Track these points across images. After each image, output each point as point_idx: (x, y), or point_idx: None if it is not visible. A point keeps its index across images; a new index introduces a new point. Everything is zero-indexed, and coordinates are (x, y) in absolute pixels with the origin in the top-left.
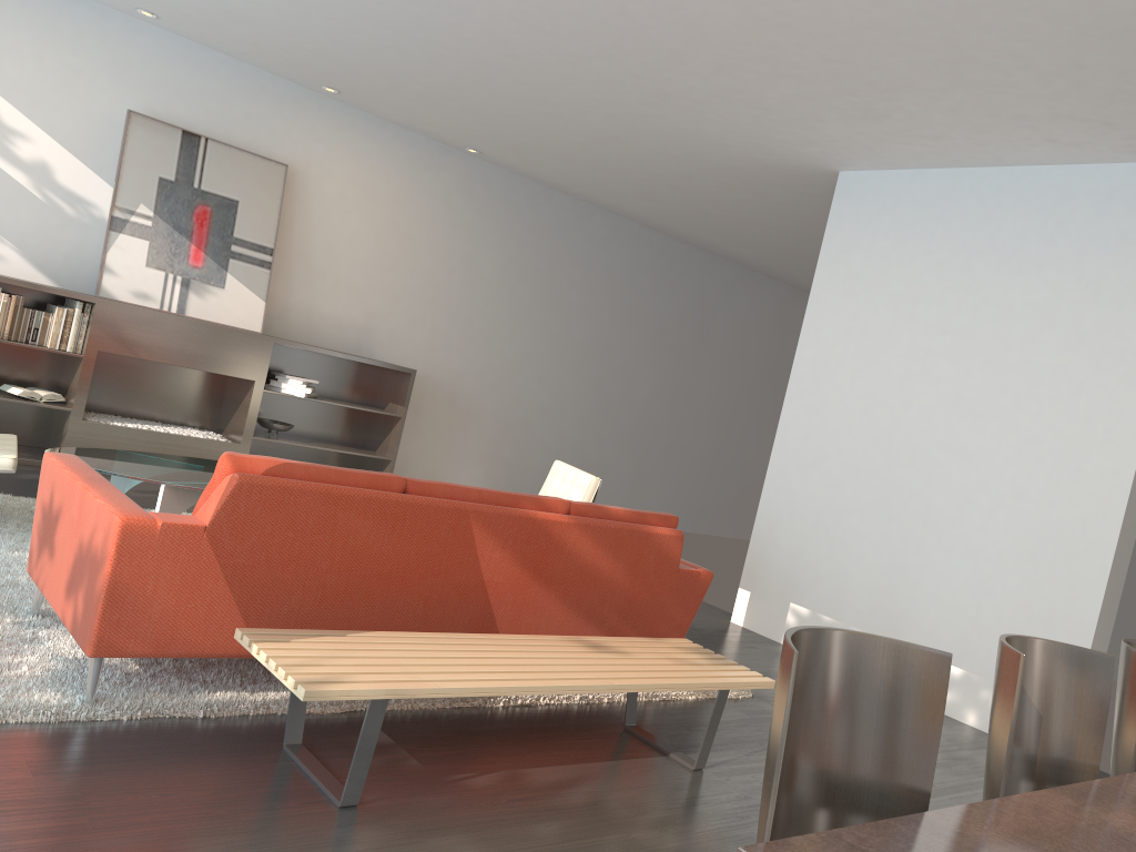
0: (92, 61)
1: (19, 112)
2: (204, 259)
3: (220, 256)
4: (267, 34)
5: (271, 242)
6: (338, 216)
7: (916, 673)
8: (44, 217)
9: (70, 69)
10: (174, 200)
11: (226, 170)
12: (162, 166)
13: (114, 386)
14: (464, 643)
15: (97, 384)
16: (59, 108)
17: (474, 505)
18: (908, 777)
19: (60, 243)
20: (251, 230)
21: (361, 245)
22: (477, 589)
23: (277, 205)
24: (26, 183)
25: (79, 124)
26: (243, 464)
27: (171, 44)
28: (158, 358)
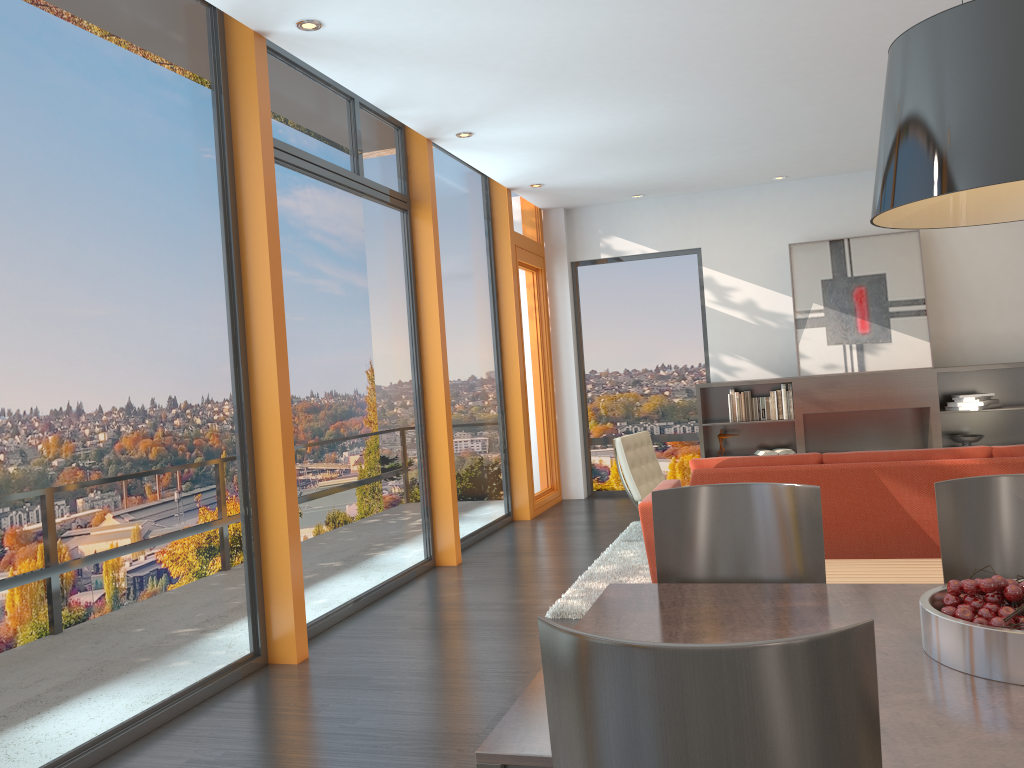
0: (759, 223)
1: (727, 275)
2: (869, 325)
3: (881, 319)
4: (846, 153)
5: (920, 294)
6: (983, 250)
7: (805, 503)
8: (760, 335)
9: (748, 235)
10: (835, 291)
11: (869, 254)
12: (821, 272)
13: (821, 435)
14: (875, 564)
15: (808, 437)
16: (748, 262)
17: (876, 463)
18: (812, 569)
19: (774, 348)
20: (901, 291)
21: (1014, 265)
22: (910, 527)
23: (918, 264)
24: (742, 317)
25: (763, 267)
26: (701, 463)
27: (806, 187)
28: (845, 408)
